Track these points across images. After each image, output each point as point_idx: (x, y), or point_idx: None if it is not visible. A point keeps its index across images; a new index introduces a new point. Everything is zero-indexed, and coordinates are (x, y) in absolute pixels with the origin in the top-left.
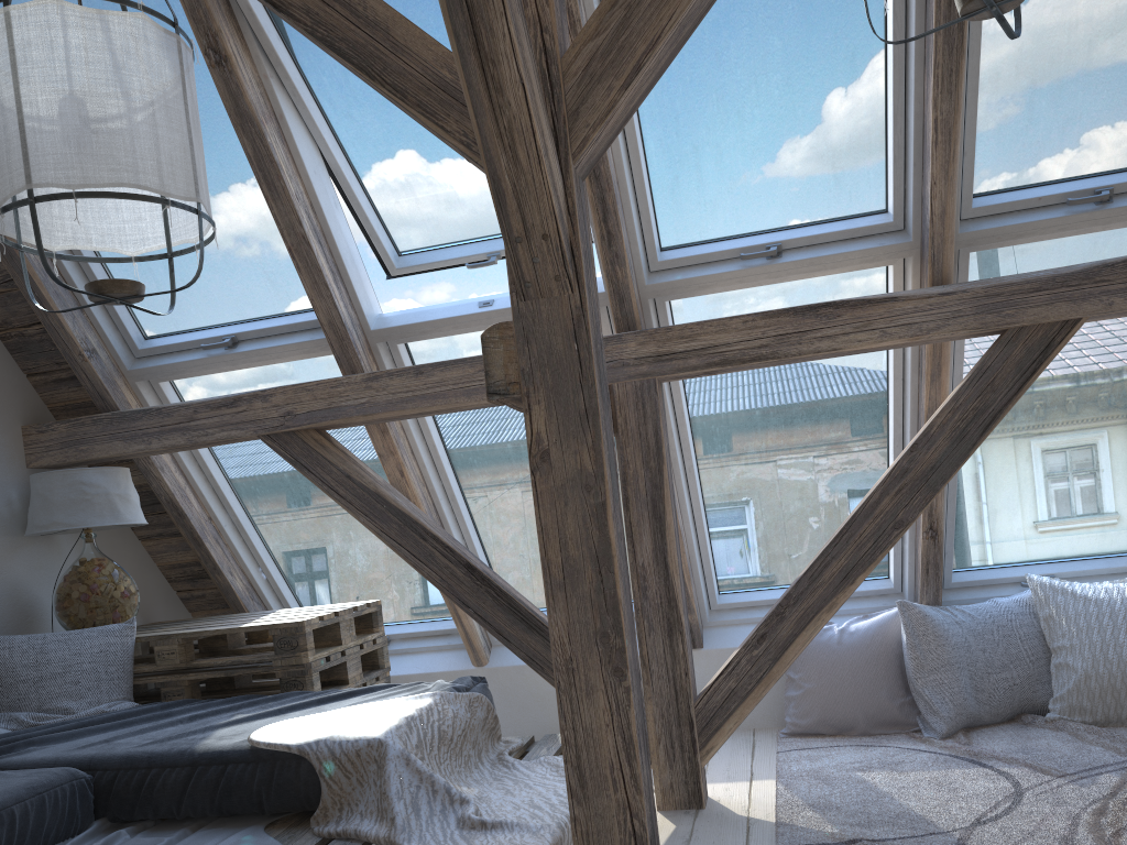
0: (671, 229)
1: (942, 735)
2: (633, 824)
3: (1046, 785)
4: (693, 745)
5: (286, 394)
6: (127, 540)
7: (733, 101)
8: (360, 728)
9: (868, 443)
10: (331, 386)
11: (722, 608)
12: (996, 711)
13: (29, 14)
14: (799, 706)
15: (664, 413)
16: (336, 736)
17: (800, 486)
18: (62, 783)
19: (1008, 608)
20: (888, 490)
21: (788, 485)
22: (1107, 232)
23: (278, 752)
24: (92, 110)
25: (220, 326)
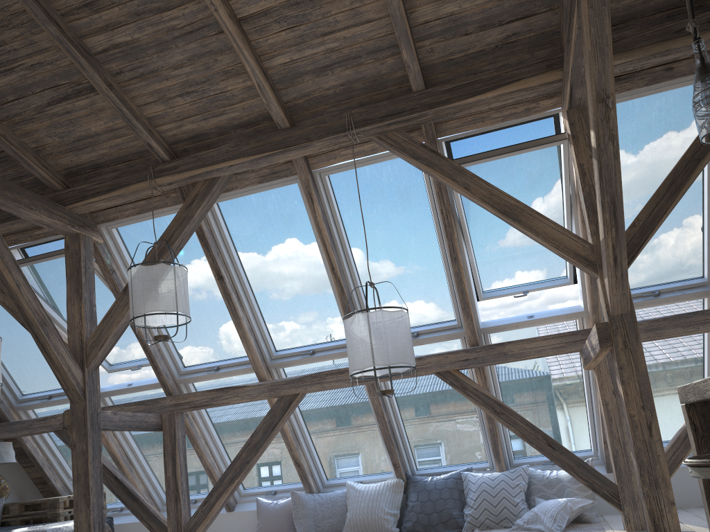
0: (186, 361)
1: None
2: None
3: None
4: None
5: (62, 416)
6: (17, 468)
7: (193, 325)
8: (43, 528)
9: None
10: None
11: (245, 495)
12: None
13: None
14: None
15: (182, 422)
16: (34, 530)
17: None
18: None
19: (338, 494)
20: (244, 450)
21: None
22: (323, 361)
23: None
24: None
25: (47, 391)
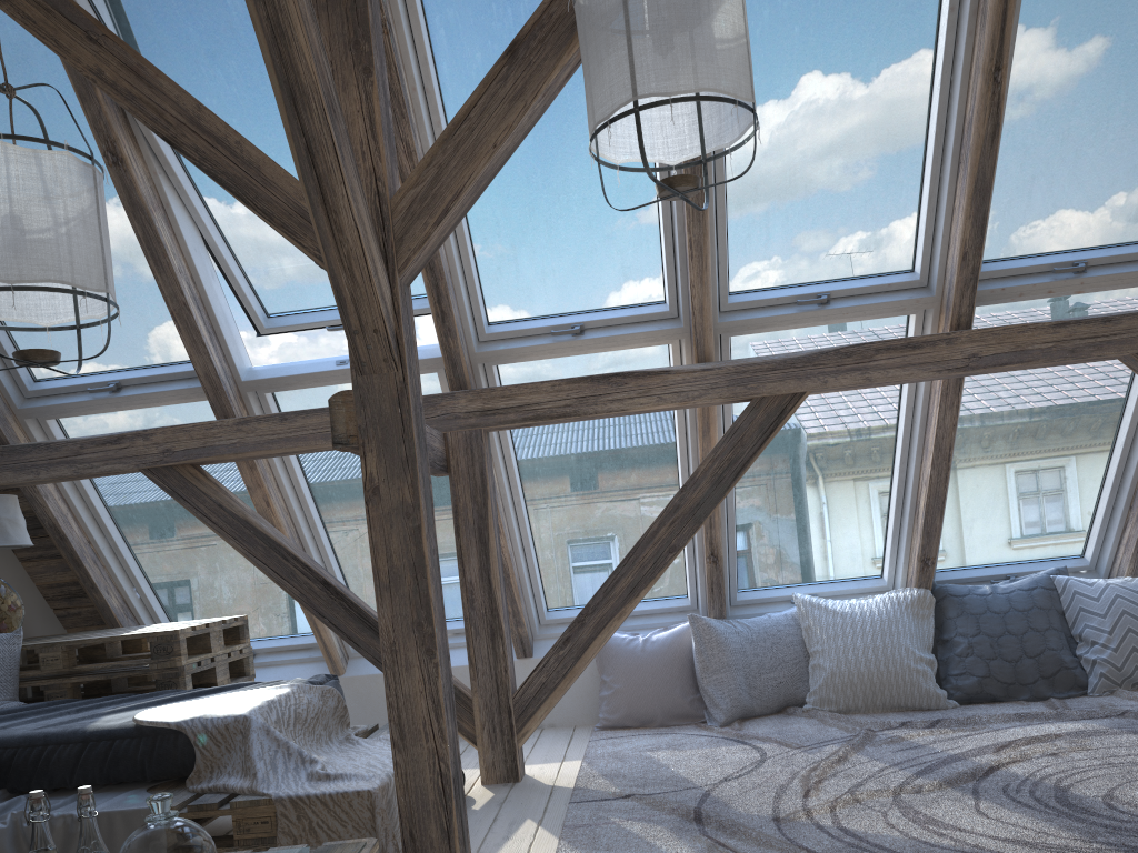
0: (496, 308)
1: (721, 723)
2: (440, 766)
3: (784, 754)
4: (511, 729)
5: (166, 434)
6: (8, 561)
7: (542, 213)
8: (229, 708)
9: (663, 484)
10: (206, 428)
11: (550, 623)
12: (766, 704)
13: None
14: (610, 704)
15: (490, 457)
16: (208, 714)
17: (611, 519)
18: None
19: (778, 621)
20: (664, 521)
21: (601, 518)
22: (831, 325)
23: (159, 728)
24: (28, 224)
25: (105, 372)
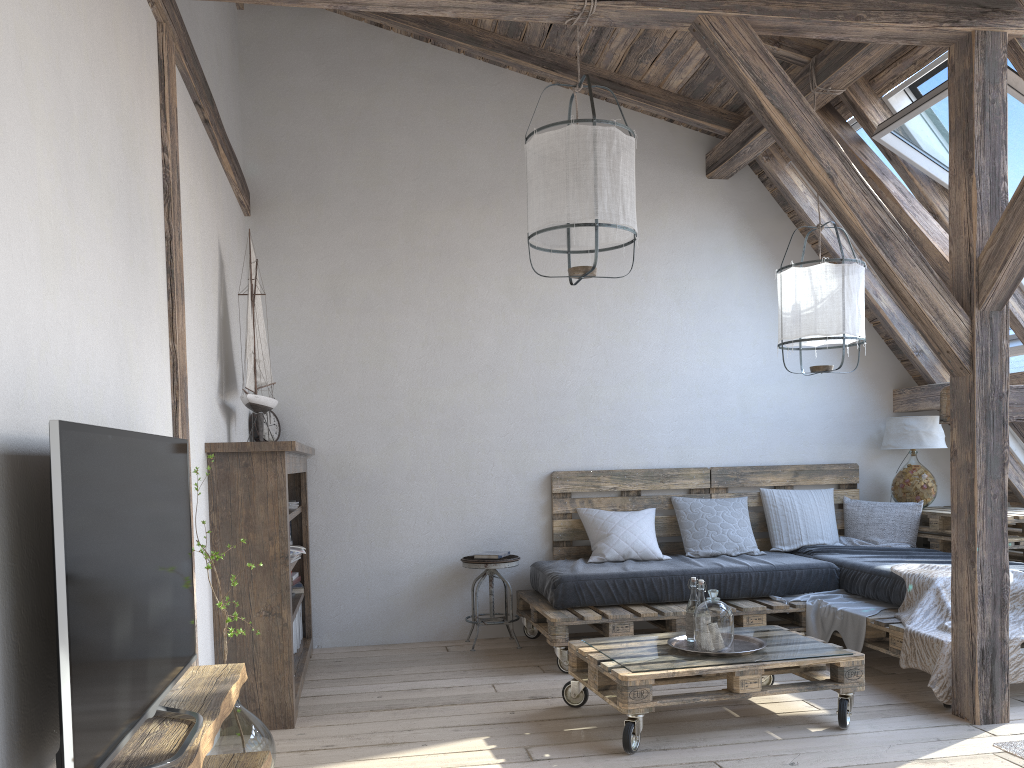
0: None
1: None
2: (971, 638)
3: None
4: None
5: None
6: None
7: None
8: (933, 573)
9: None
10: None
11: None
12: None
13: (785, 275)
14: None
15: None
16: (920, 574)
17: None
18: (822, 567)
19: None
20: None
21: None
22: None
23: (898, 575)
24: (801, 307)
25: None
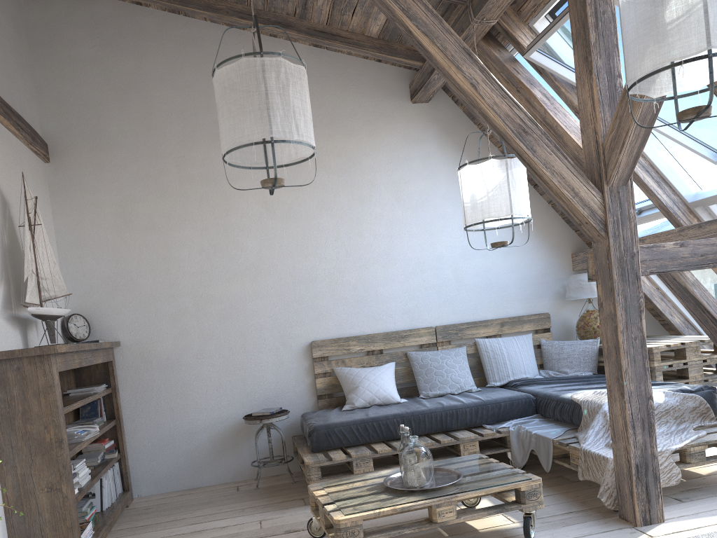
0: None
1: None
2: (627, 456)
3: None
4: None
5: (650, 239)
6: None
7: None
8: (602, 399)
9: None
10: (666, 234)
11: None
12: None
13: (463, 172)
14: None
15: None
16: (592, 400)
17: None
18: (521, 399)
19: None
20: None
21: None
22: None
23: (576, 402)
24: (477, 196)
25: (636, 203)
